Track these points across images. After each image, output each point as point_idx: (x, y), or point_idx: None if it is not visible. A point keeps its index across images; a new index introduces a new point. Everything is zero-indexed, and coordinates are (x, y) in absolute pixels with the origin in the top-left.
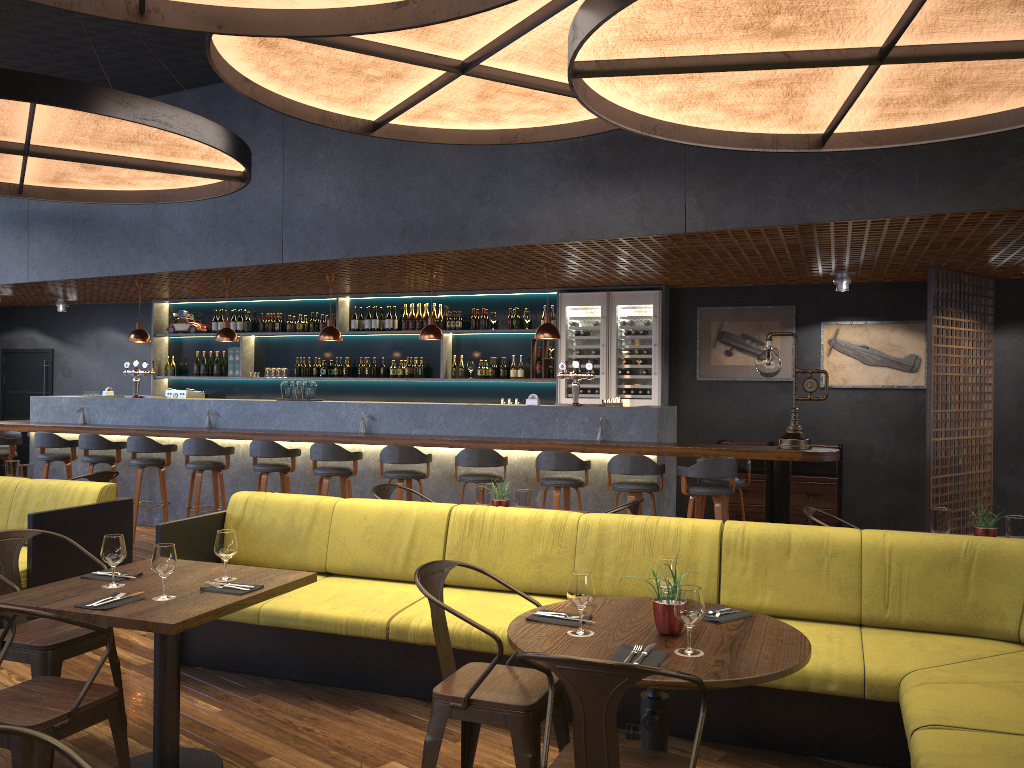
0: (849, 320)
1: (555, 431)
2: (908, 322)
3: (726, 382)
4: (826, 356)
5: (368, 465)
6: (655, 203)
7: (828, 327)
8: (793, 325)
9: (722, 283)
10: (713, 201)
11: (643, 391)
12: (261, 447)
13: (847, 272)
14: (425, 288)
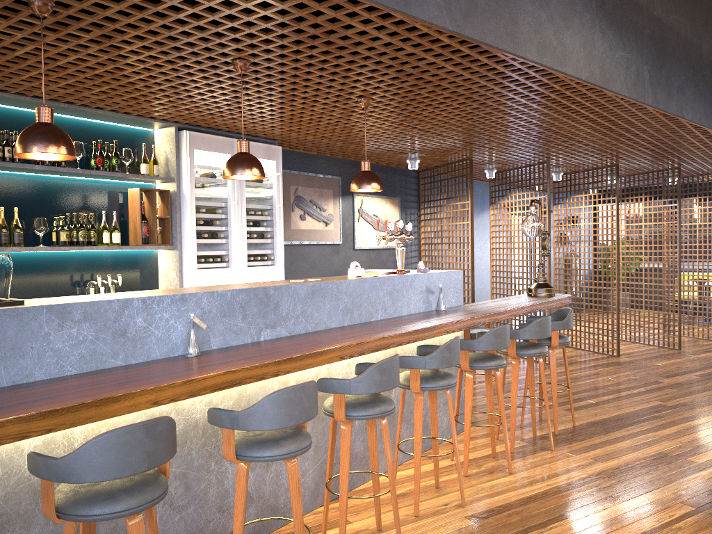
0: (366, 193)
1: (404, 306)
2: (392, 198)
3: (300, 246)
4: (357, 222)
5: (193, 417)
6: (632, 67)
7: (357, 198)
8: (340, 194)
9: (313, 148)
10: (654, 81)
11: (270, 257)
12: (149, 442)
13: (423, 154)
14: (1, 78)
